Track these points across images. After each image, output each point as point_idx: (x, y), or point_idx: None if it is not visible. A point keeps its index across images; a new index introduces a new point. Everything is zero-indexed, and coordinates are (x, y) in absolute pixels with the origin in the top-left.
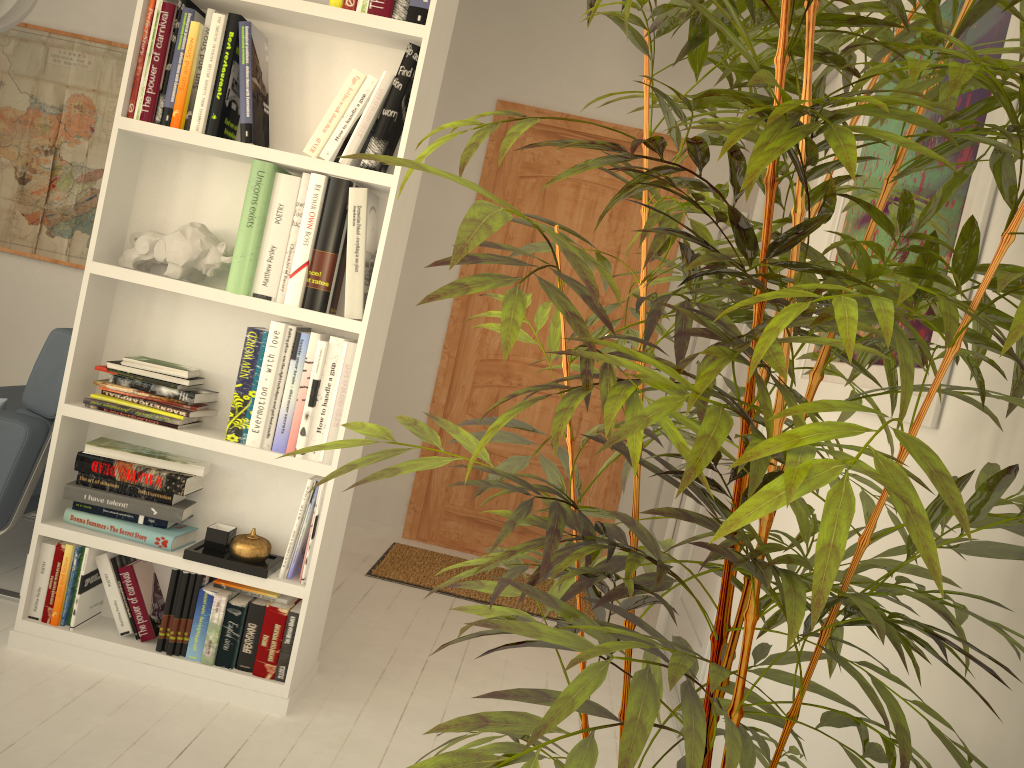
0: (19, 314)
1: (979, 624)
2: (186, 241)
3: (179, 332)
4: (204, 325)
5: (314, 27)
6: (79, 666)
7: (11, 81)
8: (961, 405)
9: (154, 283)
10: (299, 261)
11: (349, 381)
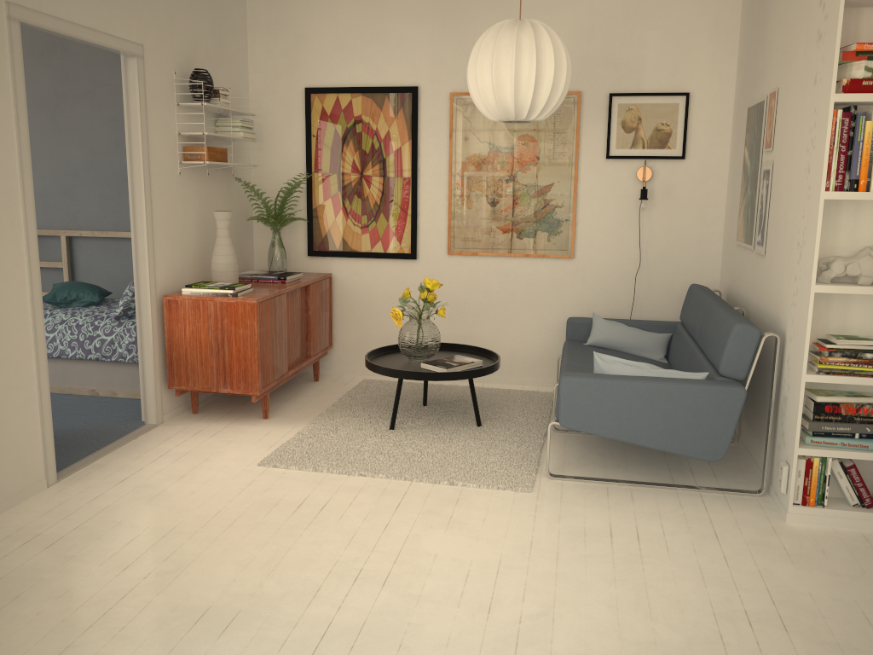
0: (505, 296)
1: None
2: None
3: (851, 315)
4: (868, 308)
5: None
6: (838, 528)
7: (473, 136)
8: None
9: (860, 291)
10: None
11: None
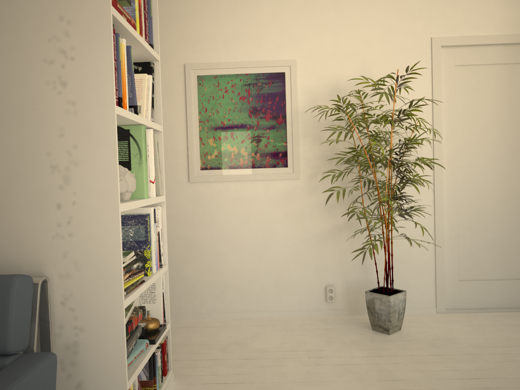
0: None
1: (333, 207)
2: (134, 177)
3: None
4: None
5: None
6: None
7: None
8: (306, 173)
9: (134, 206)
10: (154, 174)
11: (165, 223)
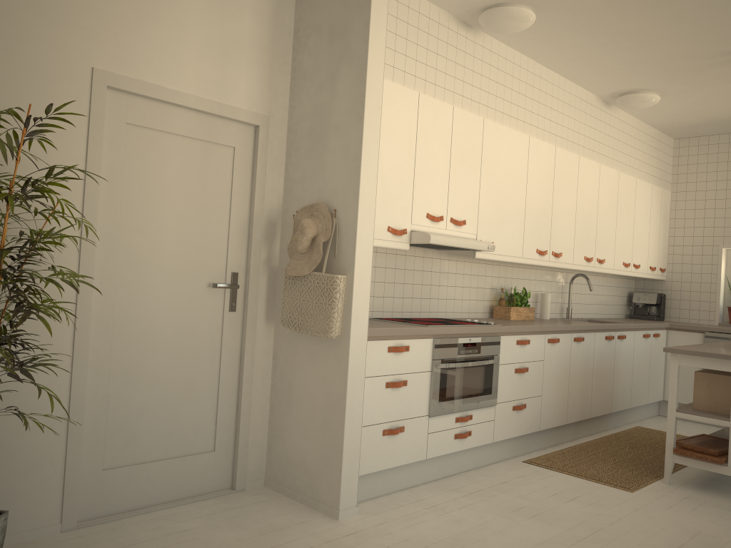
0: None
1: None
2: None
3: None
4: None
5: None
6: None
7: None
8: None
9: None
10: None
11: None
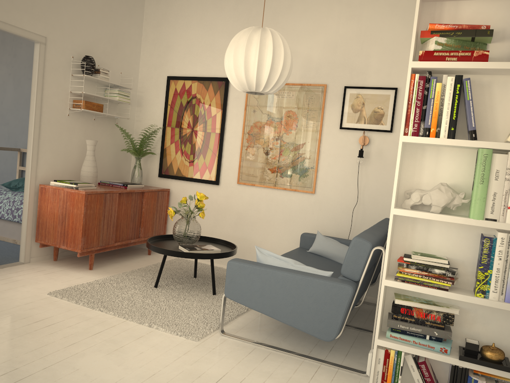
0: (270, 214)
1: None
2: (443, 194)
3: (432, 238)
4: (445, 233)
5: (500, 73)
6: None
7: (258, 109)
8: None
9: (428, 217)
10: None
11: None
